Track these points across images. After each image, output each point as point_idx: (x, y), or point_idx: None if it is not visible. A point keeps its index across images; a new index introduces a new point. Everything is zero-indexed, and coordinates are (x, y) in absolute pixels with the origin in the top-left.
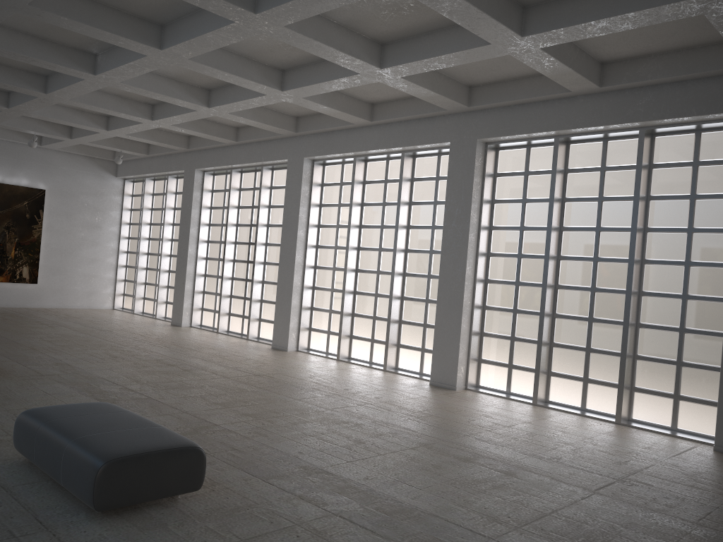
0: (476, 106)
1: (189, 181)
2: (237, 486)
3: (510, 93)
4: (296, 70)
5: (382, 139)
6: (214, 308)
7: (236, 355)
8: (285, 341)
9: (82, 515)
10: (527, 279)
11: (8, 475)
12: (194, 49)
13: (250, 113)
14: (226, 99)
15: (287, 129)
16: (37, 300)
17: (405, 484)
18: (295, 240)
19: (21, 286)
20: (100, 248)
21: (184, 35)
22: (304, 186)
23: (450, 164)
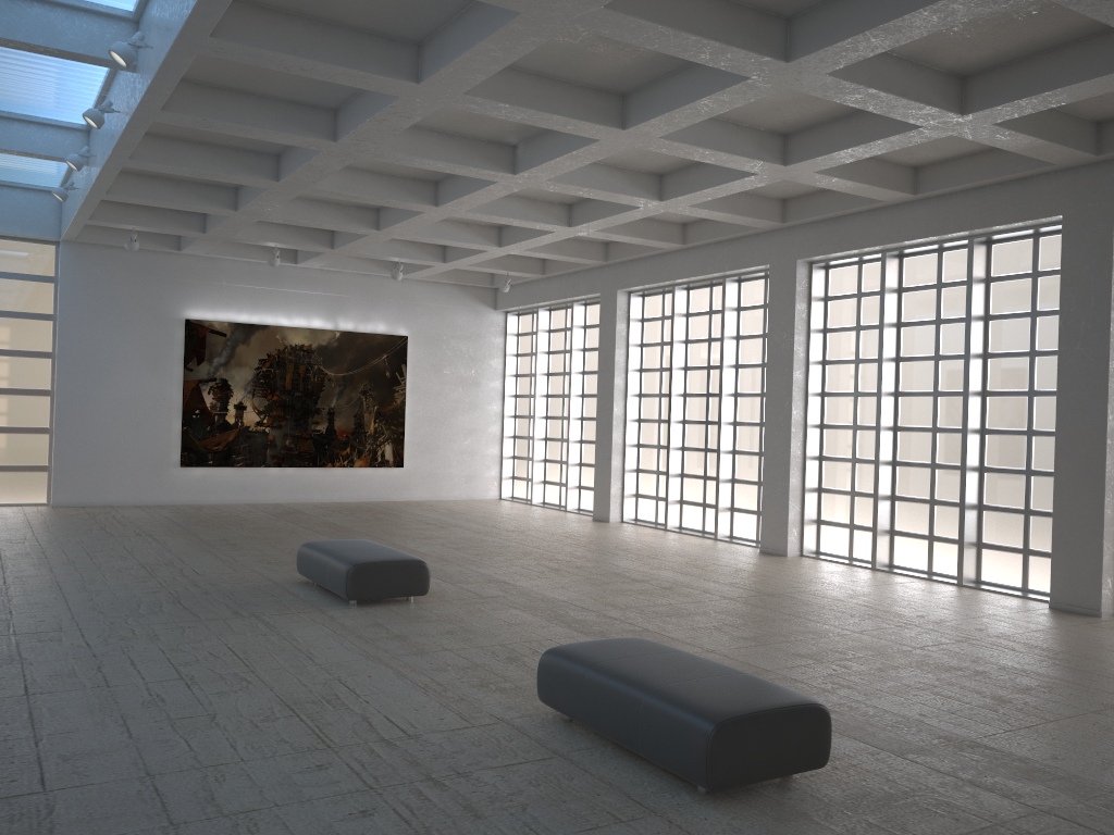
0: (1111, 154)
1: (609, 309)
2: (866, 763)
3: None
4: (808, 133)
5: (934, 220)
6: (656, 493)
7: (717, 564)
8: (782, 542)
9: (684, 796)
10: None
11: (549, 736)
12: (673, 122)
13: (717, 202)
14: (690, 186)
15: (770, 219)
16: (404, 491)
17: None
18: (789, 386)
19: (383, 471)
20: (479, 413)
21: (662, 105)
22: (799, 304)
23: (1064, 250)
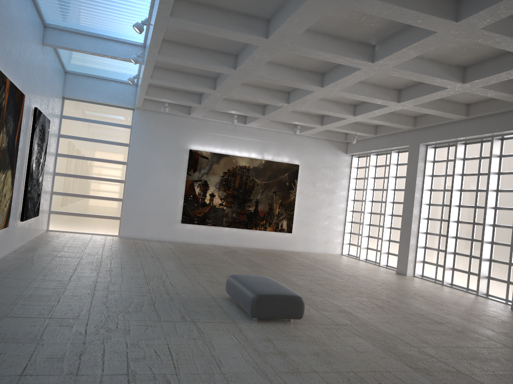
0: None
1: (414, 154)
2: None
3: None
4: None
5: None
6: (436, 262)
7: (487, 315)
8: None
9: None
10: None
11: None
12: (496, 13)
13: (499, 86)
14: (486, 72)
15: None
16: (291, 245)
17: None
18: None
19: (281, 234)
20: (334, 208)
21: None
22: None
23: None
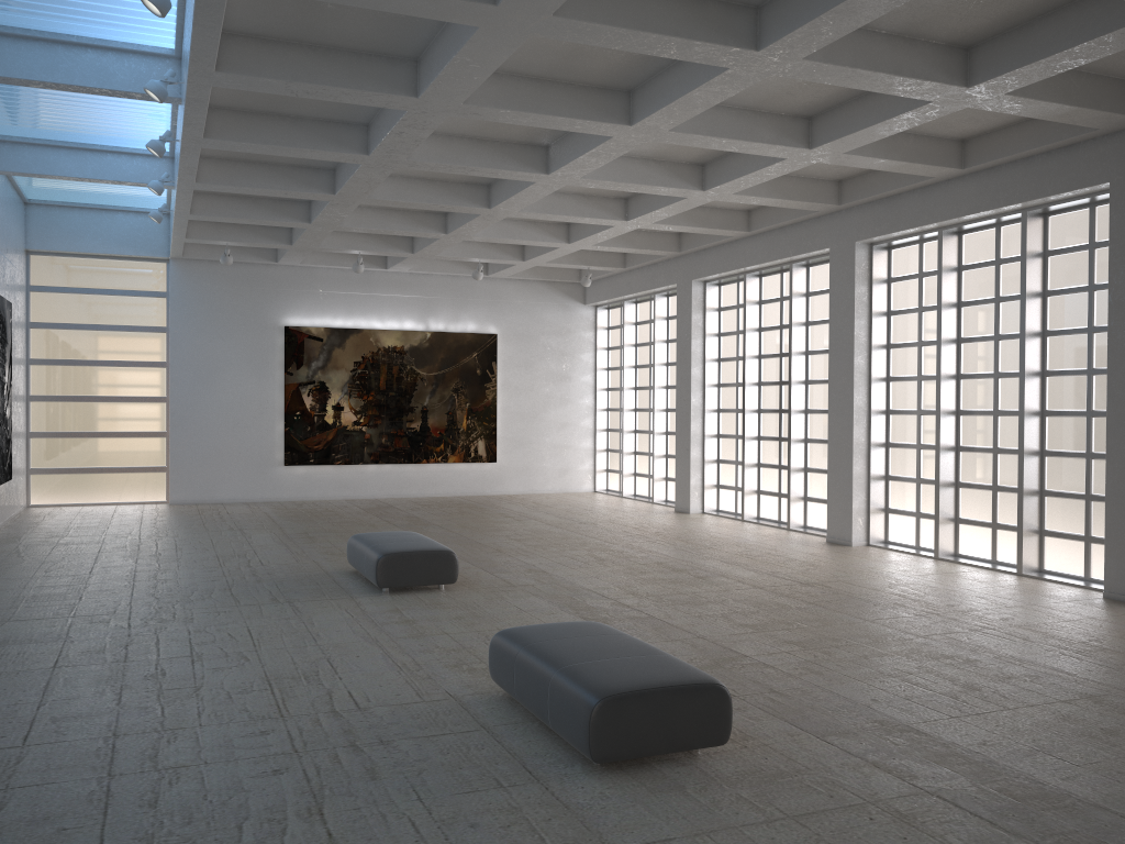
0: None
1: (684, 299)
2: (779, 743)
3: None
4: (830, 114)
5: (984, 195)
6: (735, 483)
7: (772, 554)
8: (847, 531)
9: (577, 767)
10: None
11: (486, 712)
12: (675, 115)
13: (765, 187)
14: (728, 174)
15: (825, 202)
16: (498, 485)
17: (1051, 756)
18: (851, 372)
19: (477, 466)
20: (571, 407)
21: (660, 100)
22: (859, 287)
23: (1112, 219)
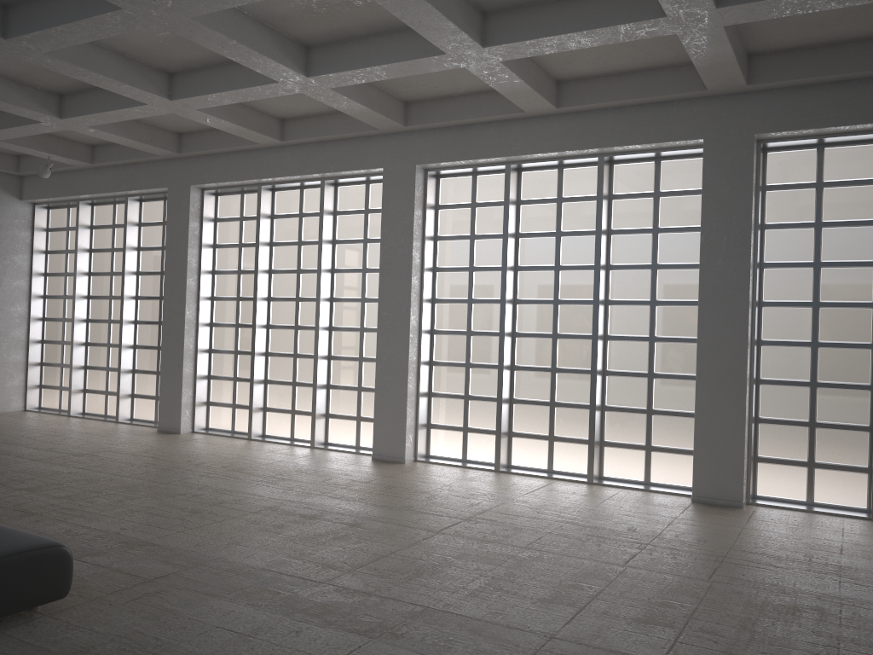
0: (759, 85)
1: (180, 205)
2: None
3: (824, 65)
4: (515, 13)
5: (571, 135)
6: (234, 400)
7: (357, 480)
8: (399, 449)
9: None
10: (832, 337)
11: None
12: None
13: (355, 91)
14: (350, 61)
15: (396, 120)
16: None
17: None
18: (408, 292)
19: None
20: (0, 315)
21: None
22: (417, 209)
23: (706, 171)
